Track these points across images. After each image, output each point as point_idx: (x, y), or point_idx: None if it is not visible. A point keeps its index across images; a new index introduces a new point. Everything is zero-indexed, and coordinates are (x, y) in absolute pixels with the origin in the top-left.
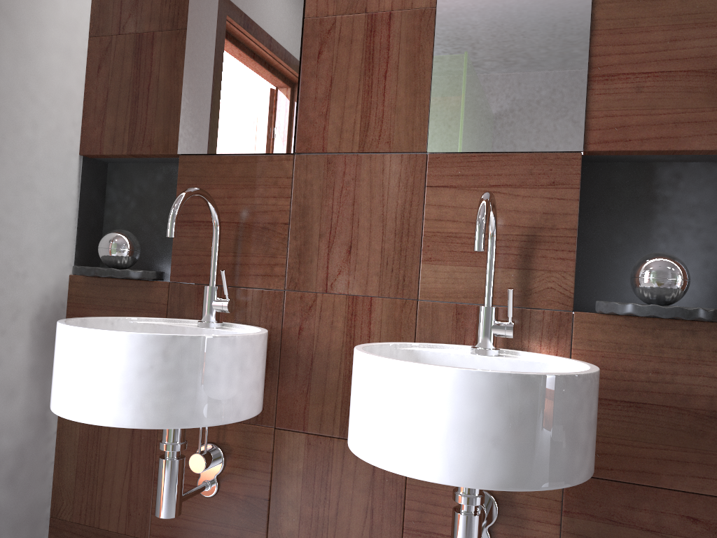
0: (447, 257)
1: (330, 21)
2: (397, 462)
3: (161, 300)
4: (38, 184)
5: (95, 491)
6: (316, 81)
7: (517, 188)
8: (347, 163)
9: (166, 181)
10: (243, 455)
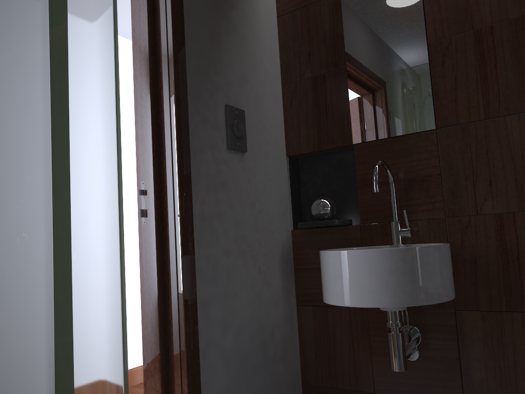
0: None
1: (447, 41)
2: None
3: (356, 237)
4: (272, 177)
5: (330, 364)
6: (443, 80)
7: None
8: (477, 128)
9: (339, 163)
10: (434, 330)
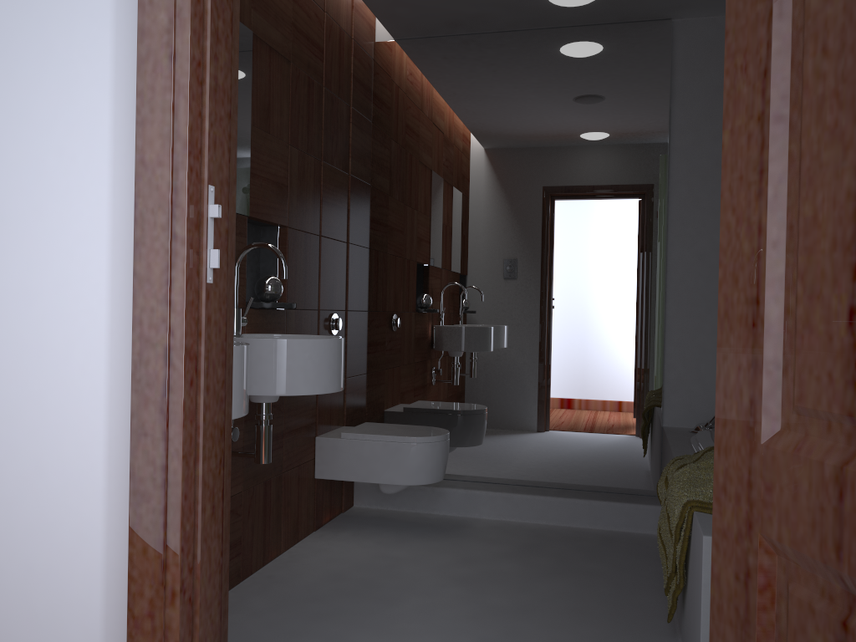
0: None
1: None
2: (326, 388)
3: None
4: None
5: None
6: None
7: None
8: None
9: None
10: None
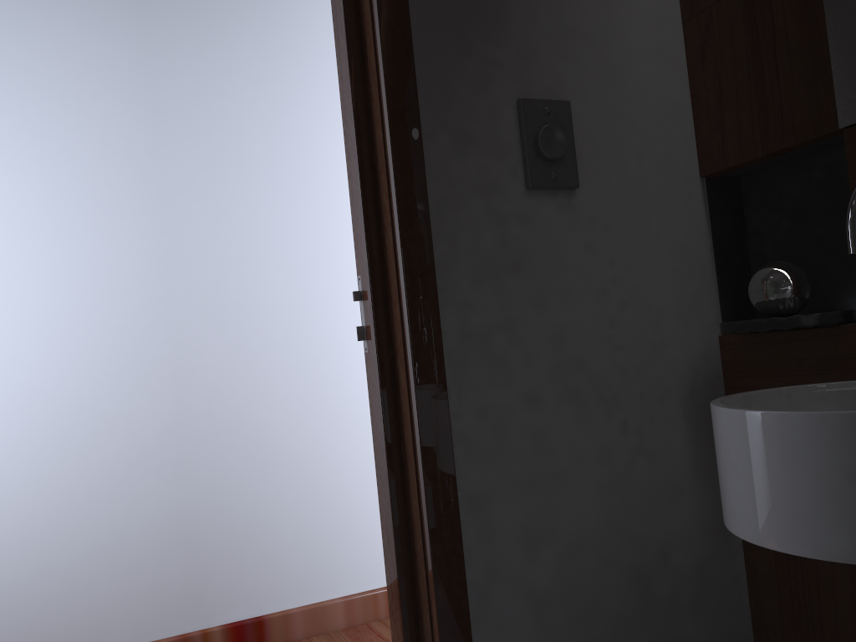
0: None
1: None
2: None
3: None
4: (657, 228)
5: (812, 633)
6: None
7: None
8: None
9: (828, 176)
10: None
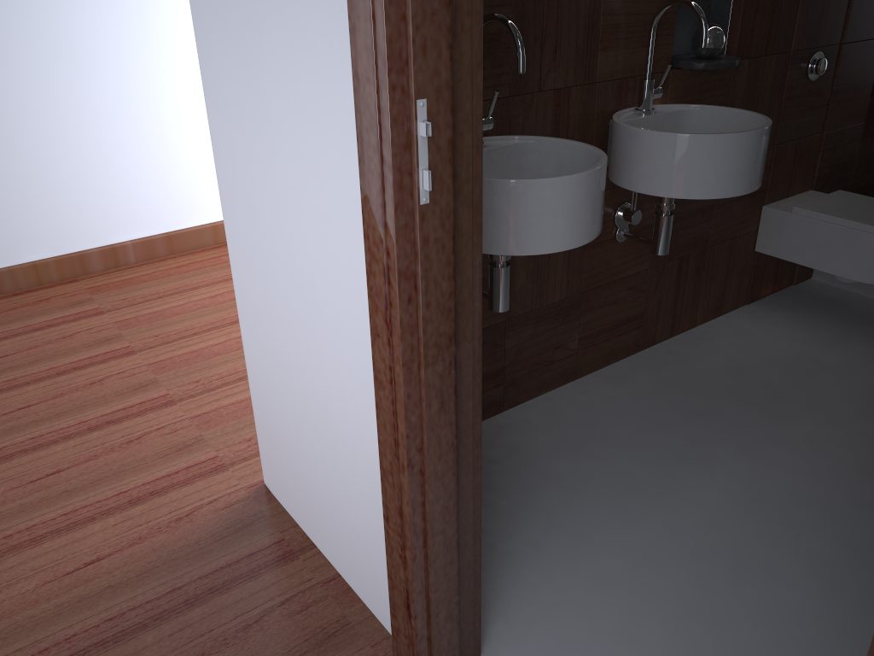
0: (613, 44)
1: None
2: (727, 192)
3: None
4: None
5: None
6: None
7: None
8: None
9: None
10: None
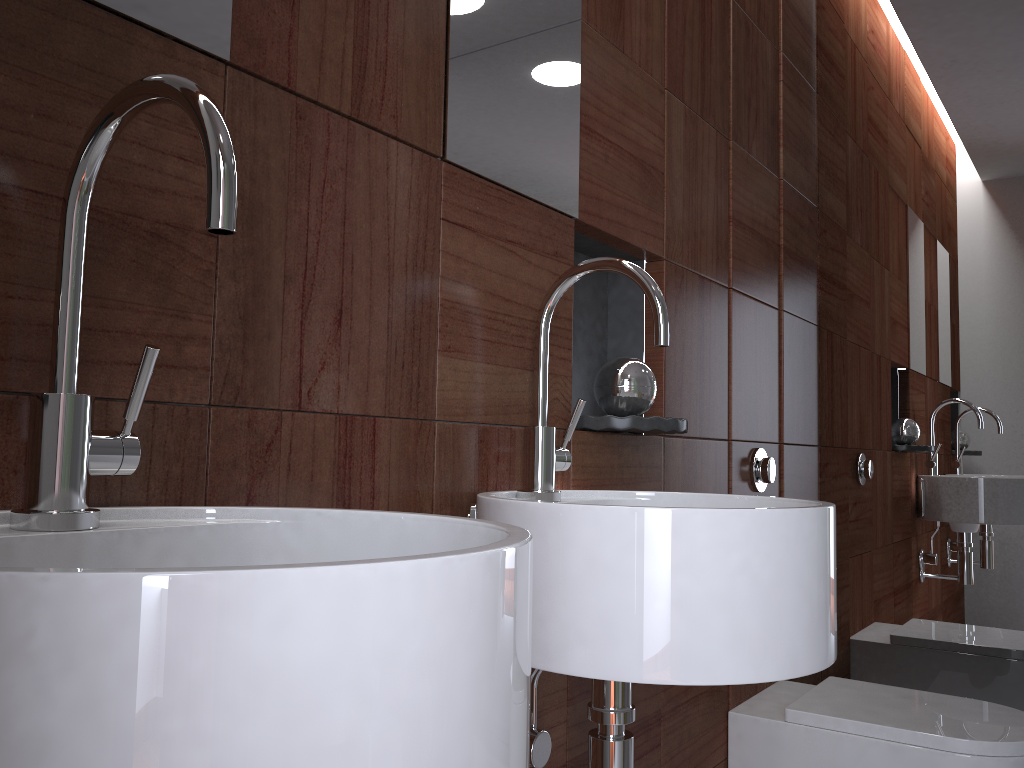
0: (467, 347)
1: None
2: (796, 661)
3: None
4: None
5: None
6: None
7: (530, 252)
8: (332, 132)
9: None
10: None
